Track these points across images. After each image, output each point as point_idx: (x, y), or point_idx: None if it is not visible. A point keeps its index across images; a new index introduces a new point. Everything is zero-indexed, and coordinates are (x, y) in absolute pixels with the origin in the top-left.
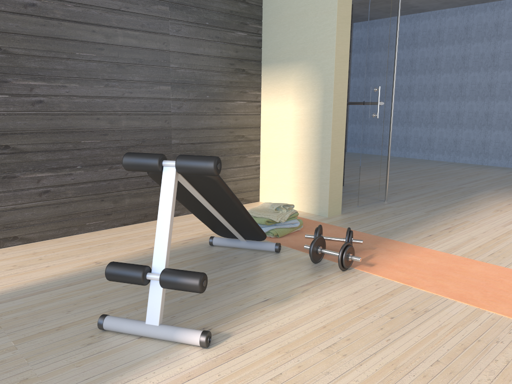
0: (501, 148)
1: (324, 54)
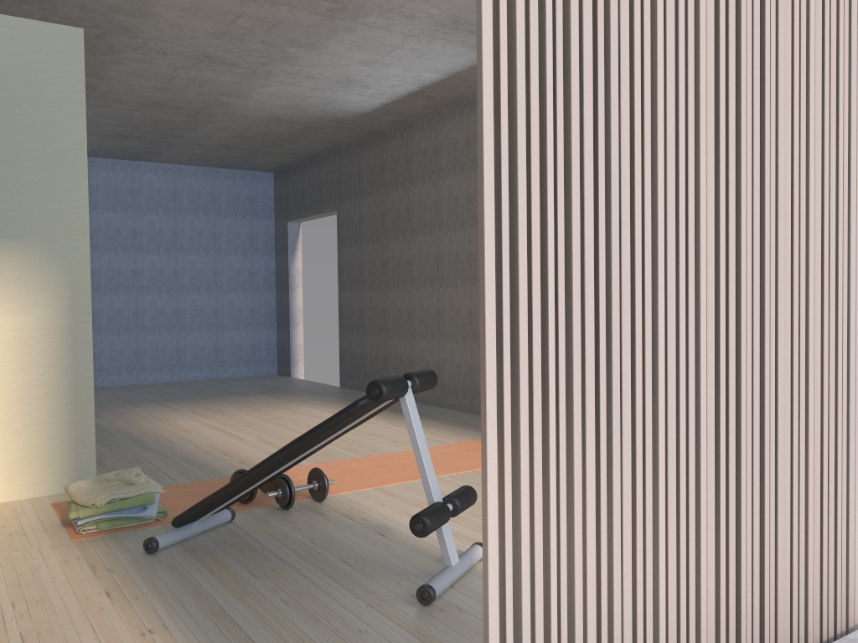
0: None
1: (66, 233)
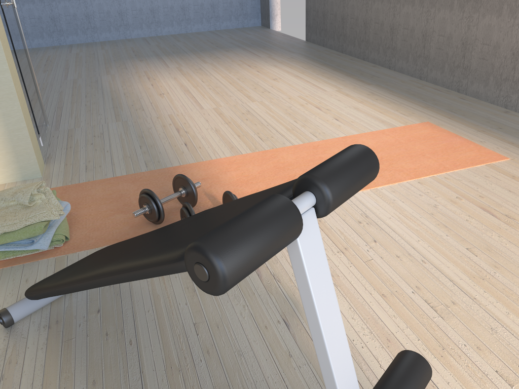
0: (40, 24)
1: None
